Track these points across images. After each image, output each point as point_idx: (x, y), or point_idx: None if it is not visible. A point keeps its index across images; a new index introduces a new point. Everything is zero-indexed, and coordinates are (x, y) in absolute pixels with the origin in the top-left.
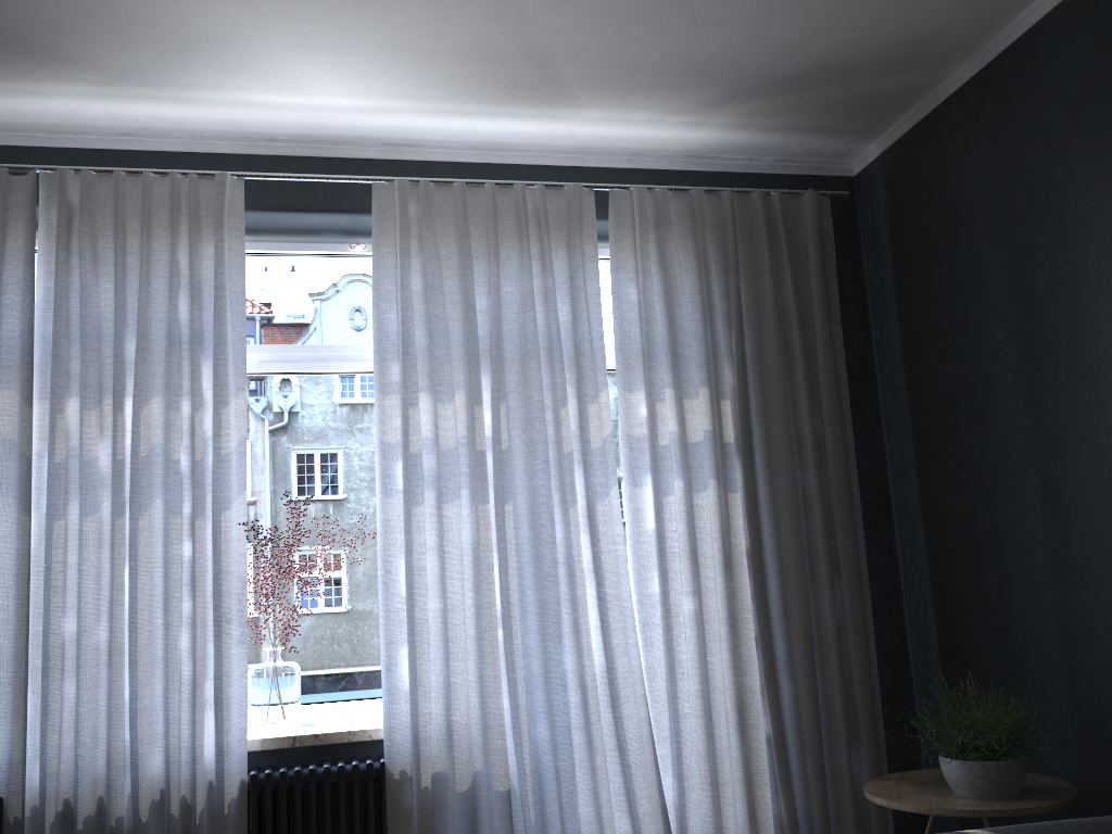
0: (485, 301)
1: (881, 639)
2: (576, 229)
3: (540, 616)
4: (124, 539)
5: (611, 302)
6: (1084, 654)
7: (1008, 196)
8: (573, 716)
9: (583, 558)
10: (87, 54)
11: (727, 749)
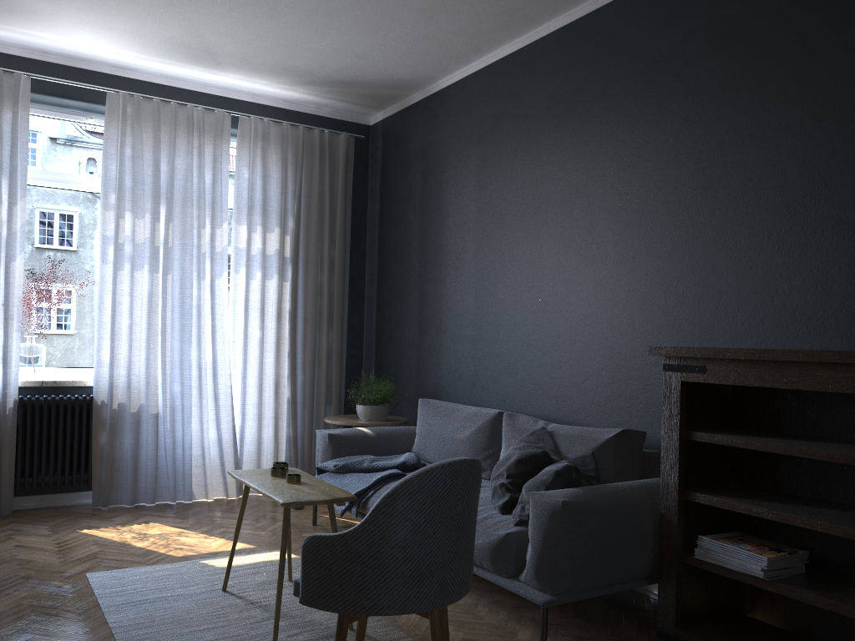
0: (166, 167)
1: (350, 359)
2: (219, 136)
3: (181, 332)
4: None
5: (234, 176)
6: (422, 367)
7: (425, 162)
8: (193, 381)
9: (206, 306)
10: None
11: (267, 403)
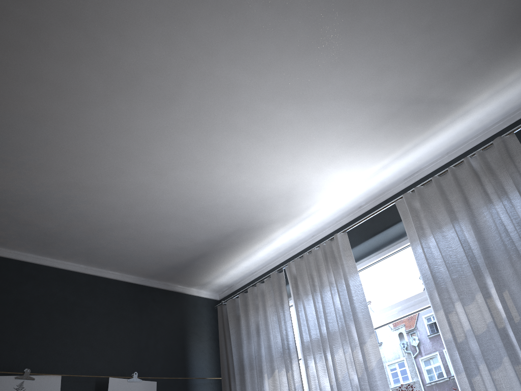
0: (473, 232)
1: None
2: (507, 163)
3: None
4: None
5: None
6: None
7: None
8: None
9: None
10: (267, 219)
11: None
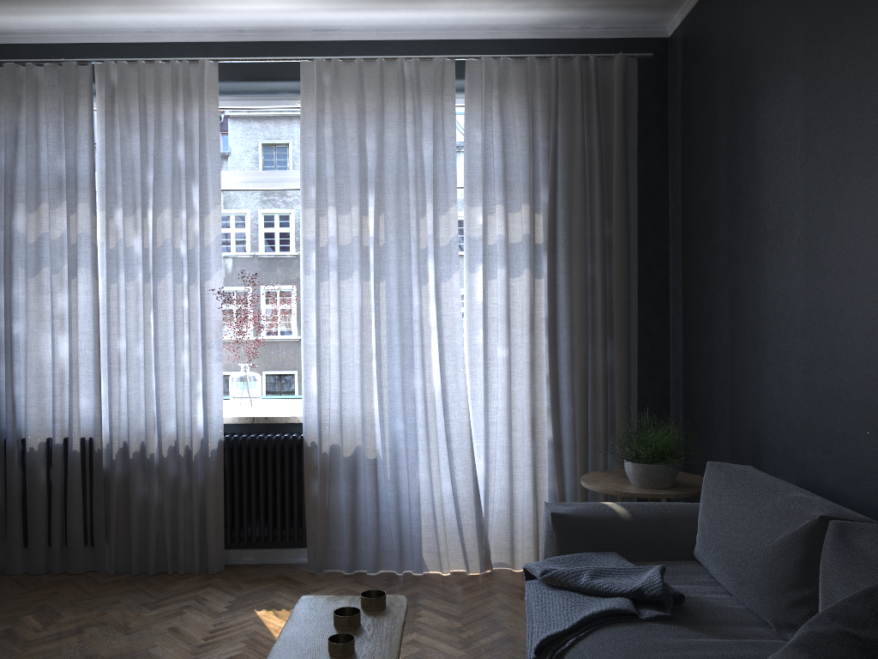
0: (374, 143)
1: (650, 382)
2: (437, 91)
3: (401, 354)
4: (150, 296)
5: (463, 142)
6: (737, 401)
7: (732, 67)
8: (419, 417)
9: (432, 319)
10: None
11: (520, 446)
